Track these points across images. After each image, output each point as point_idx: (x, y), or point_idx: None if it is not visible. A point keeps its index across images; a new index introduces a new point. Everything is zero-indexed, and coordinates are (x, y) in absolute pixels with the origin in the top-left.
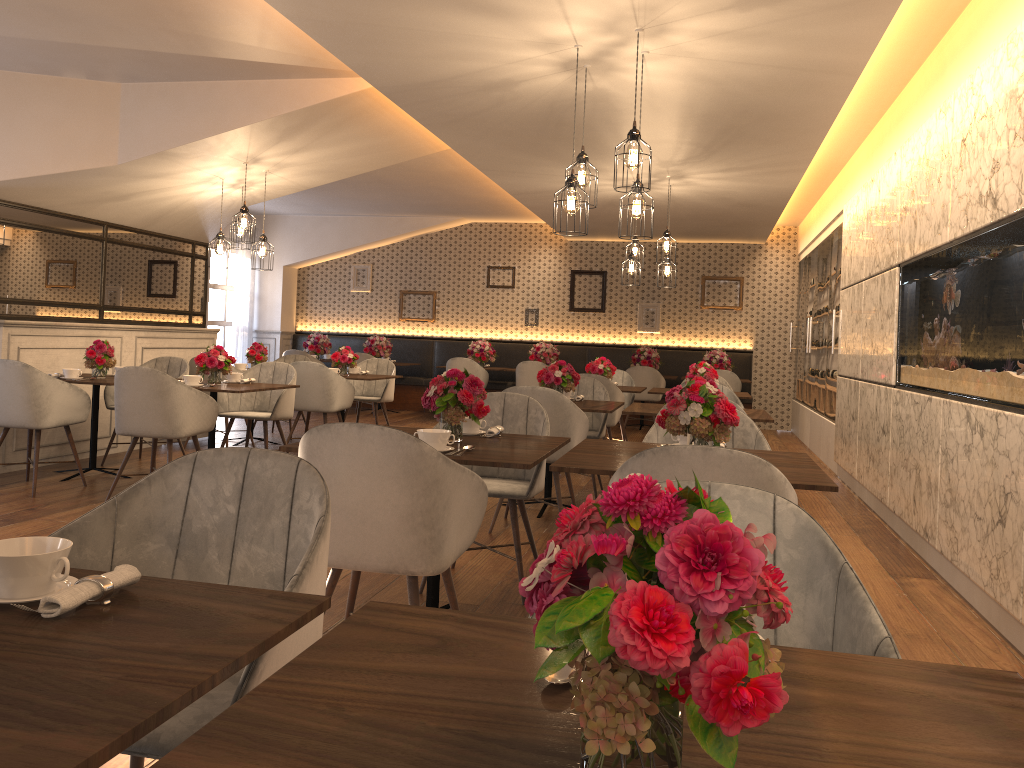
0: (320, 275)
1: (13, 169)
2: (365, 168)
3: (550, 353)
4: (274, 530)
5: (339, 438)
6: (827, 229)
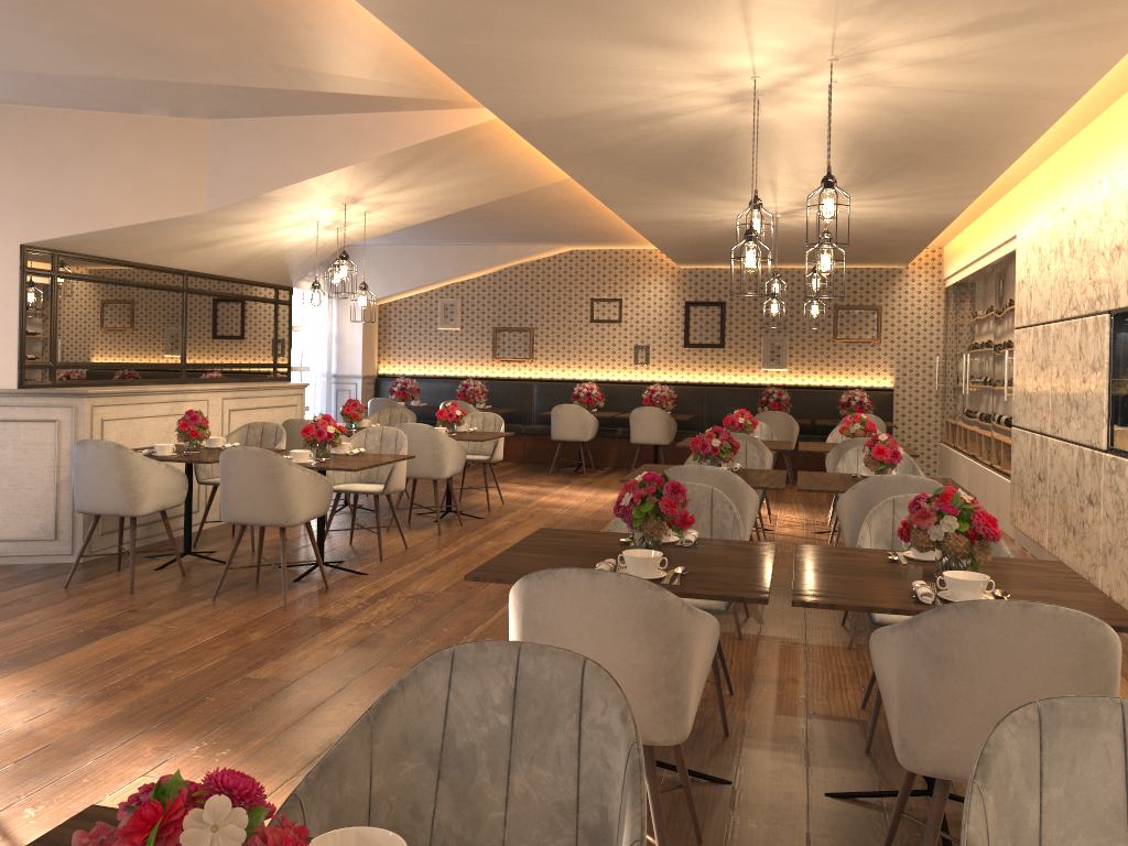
0: (403, 312)
1: (92, 220)
2: (472, 203)
3: (666, 396)
4: (560, 748)
5: (565, 586)
6: (988, 255)
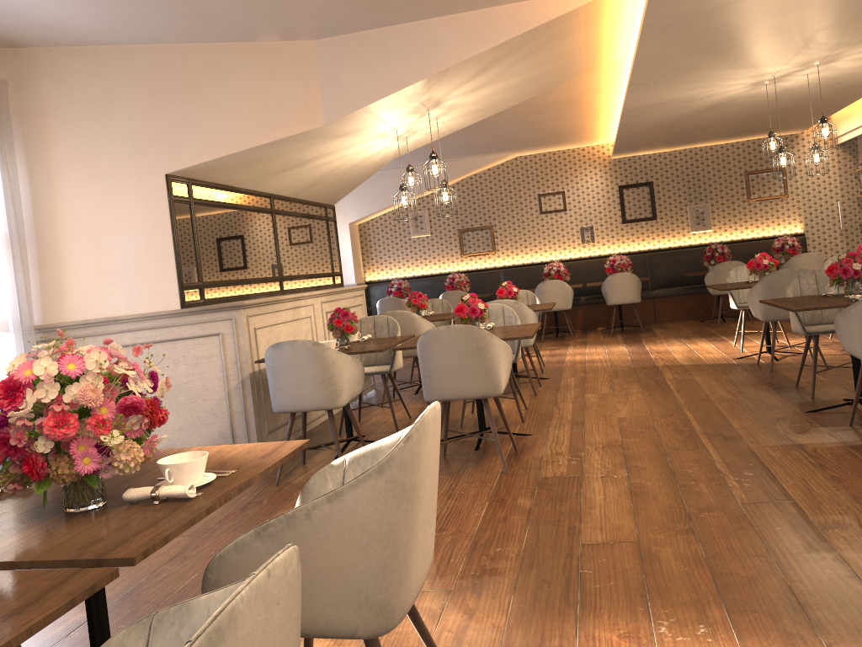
0: (380, 227)
1: (225, 145)
2: (513, 102)
3: (626, 264)
4: None
5: None
6: None
